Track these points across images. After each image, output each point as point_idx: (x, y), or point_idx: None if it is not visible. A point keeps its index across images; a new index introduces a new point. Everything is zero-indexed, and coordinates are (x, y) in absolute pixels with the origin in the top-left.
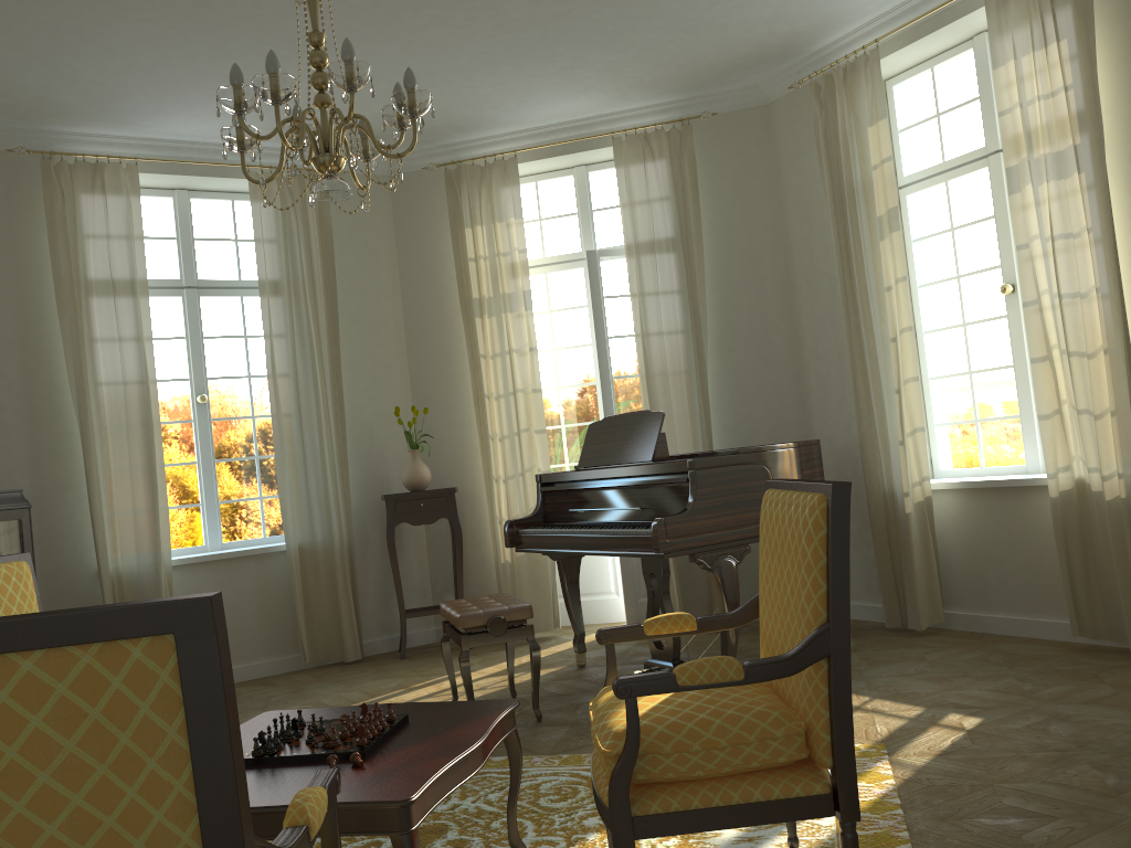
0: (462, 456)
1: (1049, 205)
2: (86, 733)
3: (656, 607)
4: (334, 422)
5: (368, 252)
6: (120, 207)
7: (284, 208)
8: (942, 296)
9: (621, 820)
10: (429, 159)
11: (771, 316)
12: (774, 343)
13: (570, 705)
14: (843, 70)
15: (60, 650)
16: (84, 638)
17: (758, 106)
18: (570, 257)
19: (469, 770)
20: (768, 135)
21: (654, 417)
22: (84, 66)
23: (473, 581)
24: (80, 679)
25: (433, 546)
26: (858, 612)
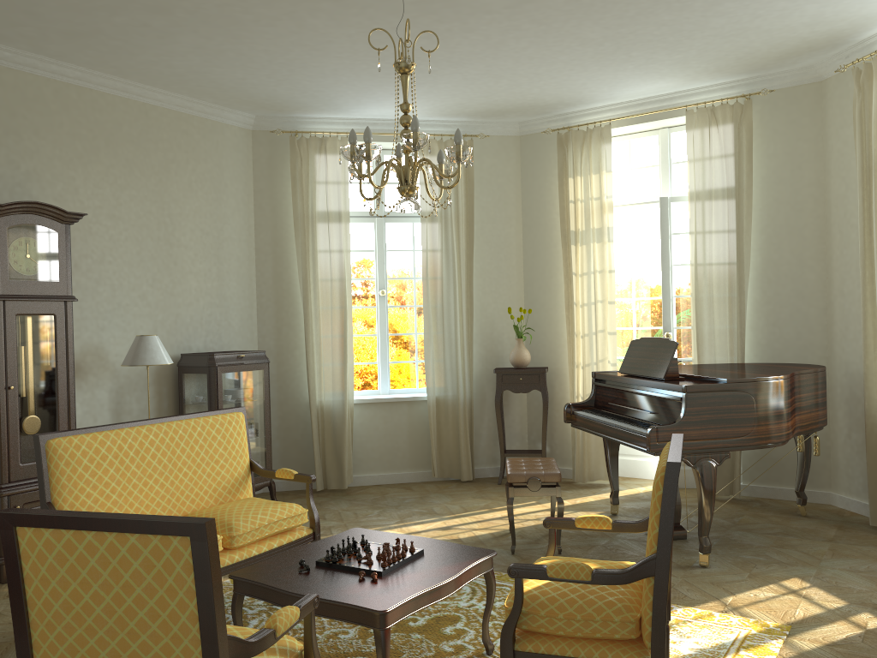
0: (556, 345)
1: None
2: (155, 574)
3: None
4: (466, 314)
5: (500, 192)
6: (335, 166)
7: None
8: None
9: (506, 651)
10: (548, 124)
11: (807, 257)
12: (808, 280)
13: (588, 544)
14: None
15: (145, 535)
16: (154, 532)
17: (813, 82)
18: (650, 199)
19: (440, 595)
20: (819, 106)
21: (670, 345)
22: (310, 83)
23: (557, 435)
24: (153, 549)
25: (531, 406)
26: (855, 506)
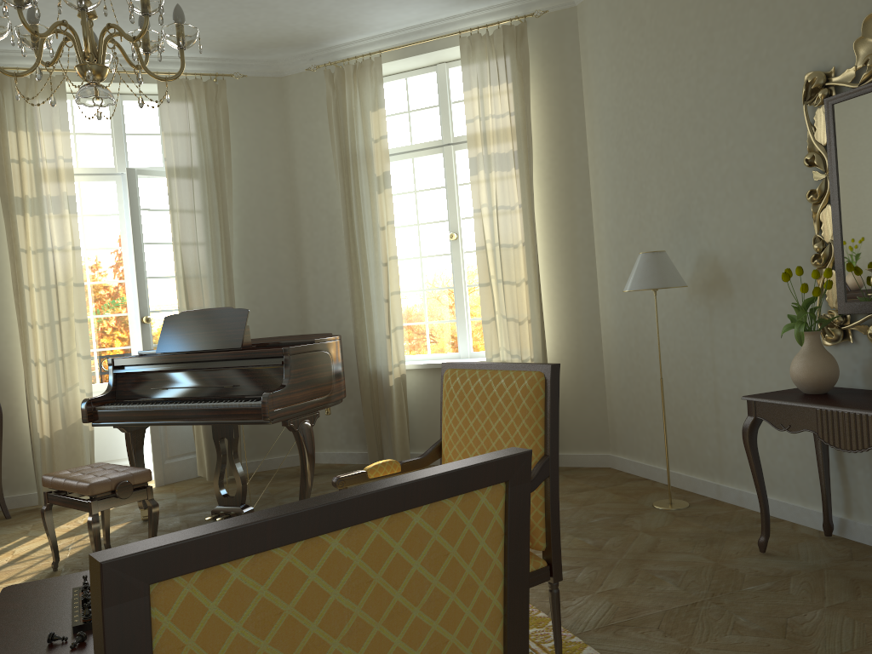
0: None
1: (496, 186)
2: (446, 569)
3: (224, 465)
4: None
5: None
6: None
7: None
8: (406, 236)
9: None
10: None
11: (280, 238)
12: (282, 259)
13: None
14: (354, 66)
15: (438, 503)
16: (459, 491)
17: (274, 77)
18: (103, 171)
19: None
20: (281, 100)
21: (239, 313)
22: None
23: (2, 456)
24: (447, 525)
25: None
26: (341, 458)
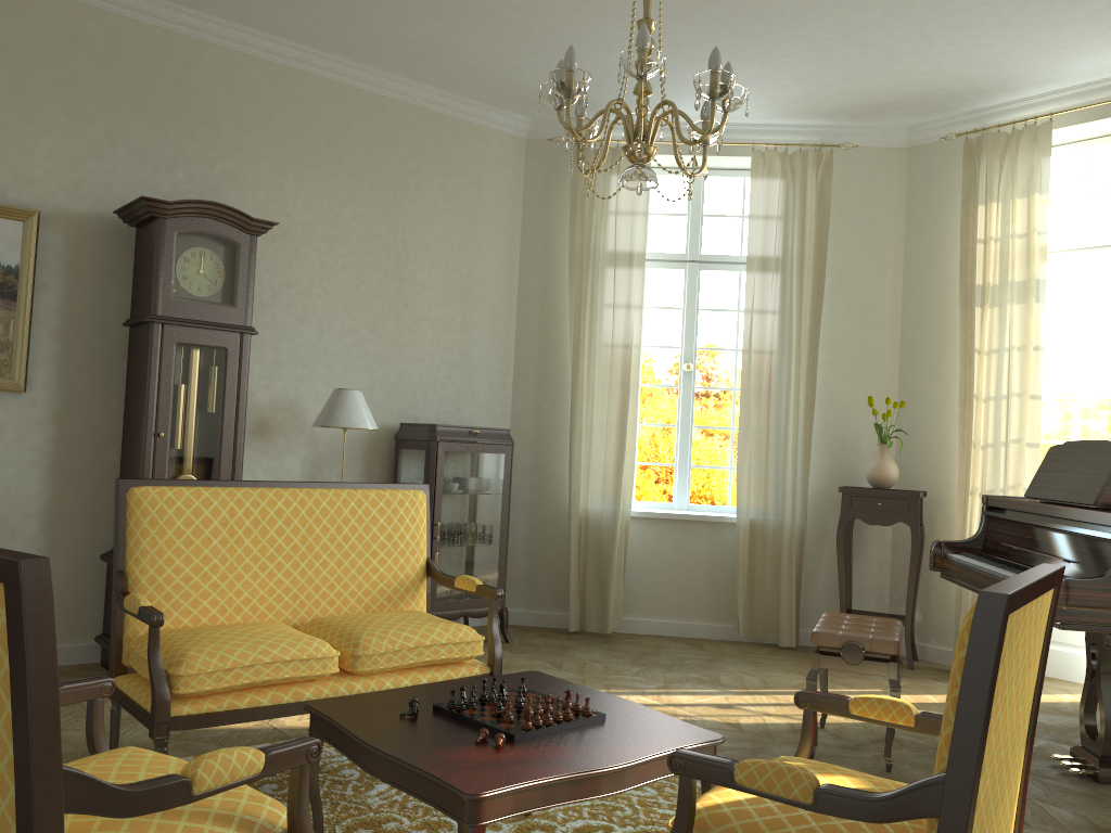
0: (942, 459)
1: None
2: None
3: (1095, 686)
4: (804, 404)
5: (871, 230)
6: None
7: (783, 185)
8: None
9: None
10: (952, 128)
11: None
12: None
13: None
14: None
15: None
16: None
17: None
18: None
19: (596, 790)
20: None
21: None
22: (590, 62)
23: (934, 597)
24: None
25: (897, 549)
26: None
